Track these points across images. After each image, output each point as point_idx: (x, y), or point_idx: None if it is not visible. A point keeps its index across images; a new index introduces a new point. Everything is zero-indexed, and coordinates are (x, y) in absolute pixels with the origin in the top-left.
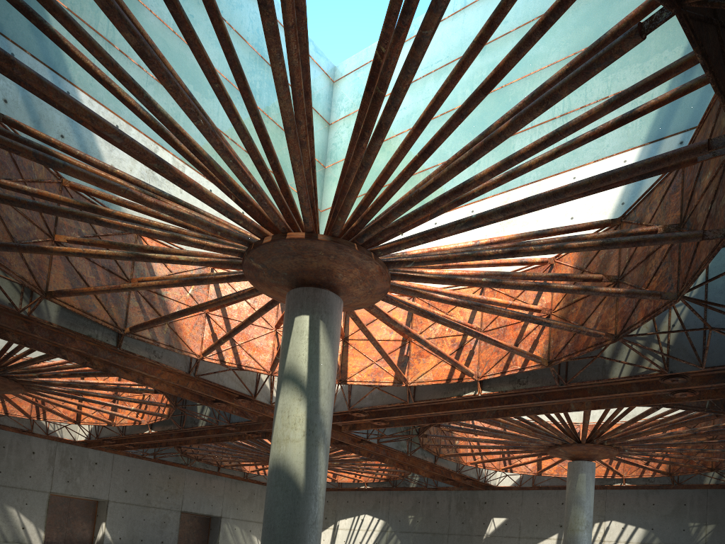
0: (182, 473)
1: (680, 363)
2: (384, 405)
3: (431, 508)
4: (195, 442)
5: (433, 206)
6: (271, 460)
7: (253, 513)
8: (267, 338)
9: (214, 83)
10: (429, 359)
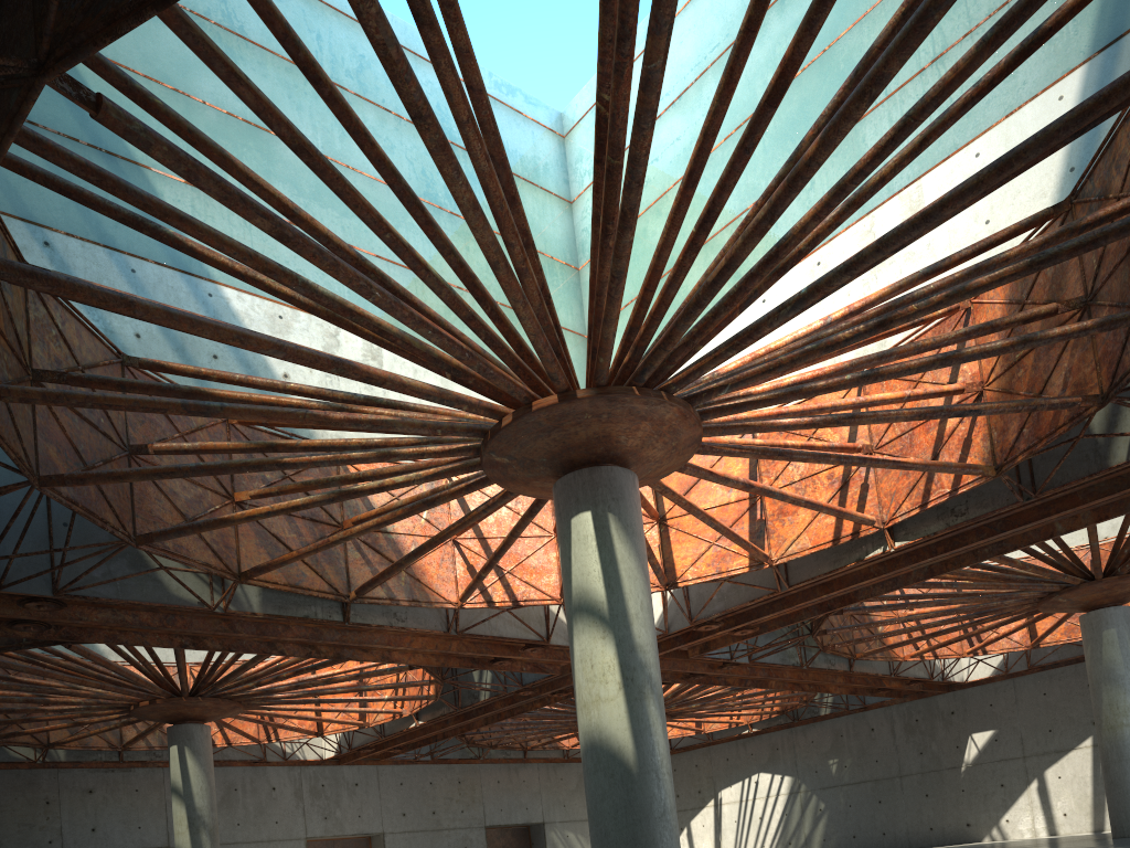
0: (475, 771)
1: None
2: (744, 604)
3: (863, 741)
4: (482, 723)
5: (739, 294)
6: (581, 735)
7: None
8: (547, 551)
9: (384, 233)
10: (798, 515)
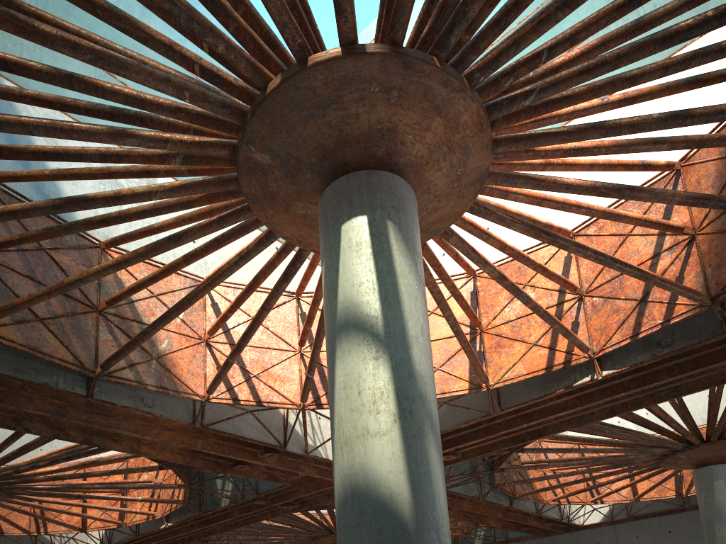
0: None
1: None
2: (458, 425)
3: None
4: (222, 530)
5: None
6: (339, 482)
7: None
8: (291, 364)
9: None
10: (514, 348)
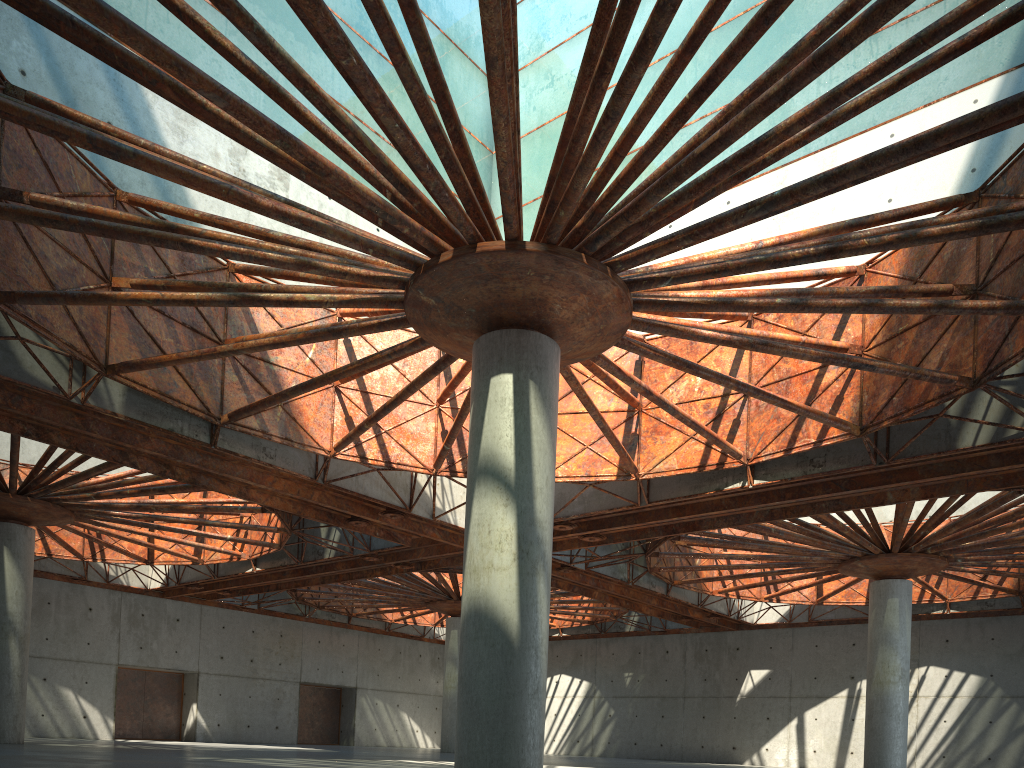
0: (298, 628)
1: None
2: (603, 511)
3: (658, 661)
4: (318, 582)
5: (706, 183)
6: (466, 601)
7: (401, 680)
8: (427, 420)
9: None
10: (670, 437)
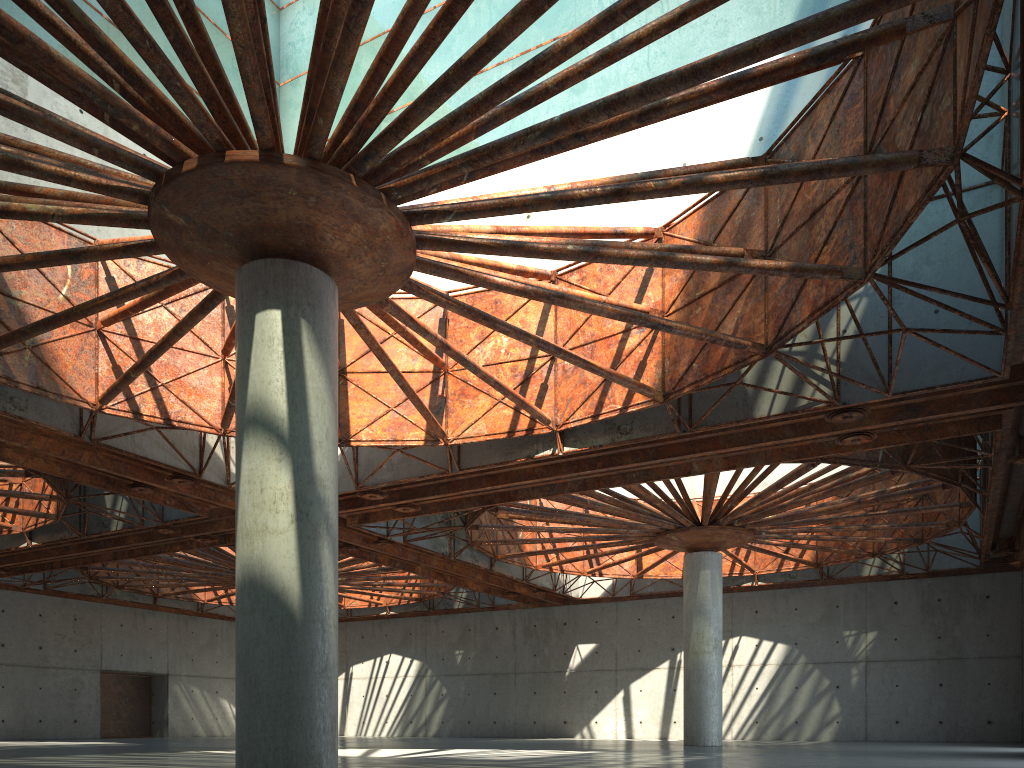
0: (95, 610)
1: (857, 389)
2: (413, 479)
3: (488, 638)
4: (110, 558)
5: (484, 104)
6: (239, 569)
7: (219, 664)
8: (212, 374)
9: None
10: (478, 400)
